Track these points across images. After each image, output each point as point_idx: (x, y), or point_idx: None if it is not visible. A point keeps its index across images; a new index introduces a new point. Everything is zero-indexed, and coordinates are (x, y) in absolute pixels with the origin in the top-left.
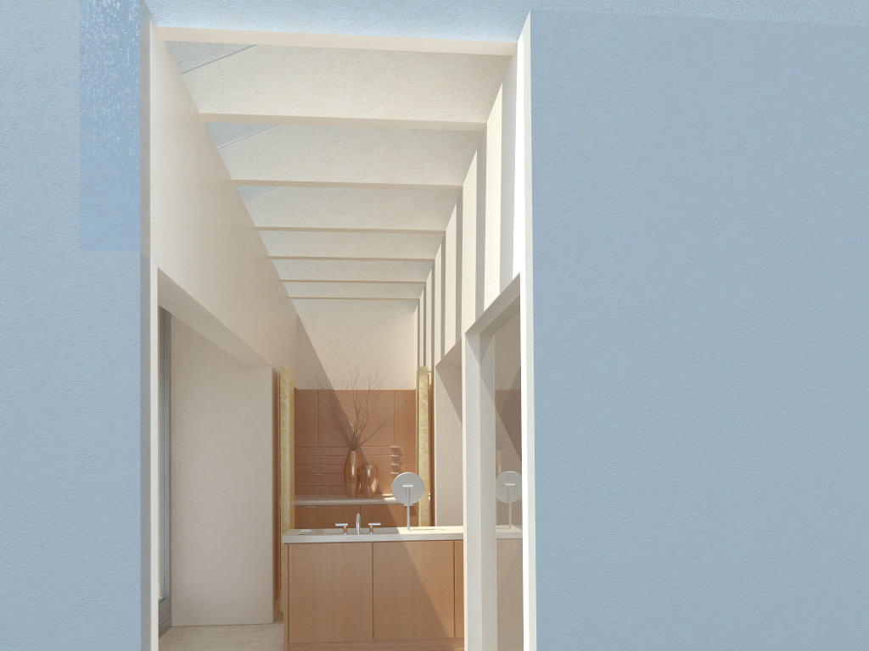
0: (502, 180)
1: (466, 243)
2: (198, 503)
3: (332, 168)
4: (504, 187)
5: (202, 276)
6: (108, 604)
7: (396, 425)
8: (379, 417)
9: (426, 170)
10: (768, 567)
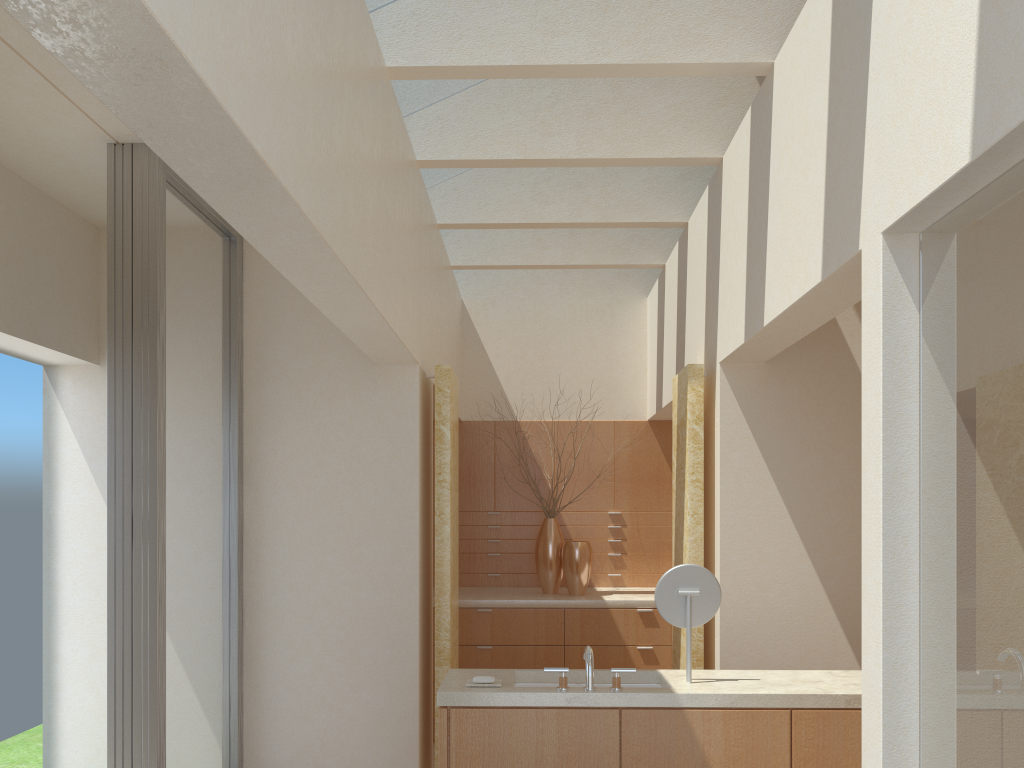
0: None
1: None
2: (289, 611)
3: None
4: None
5: None
6: None
7: (617, 479)
8: (590, 465)
9: None
10: None
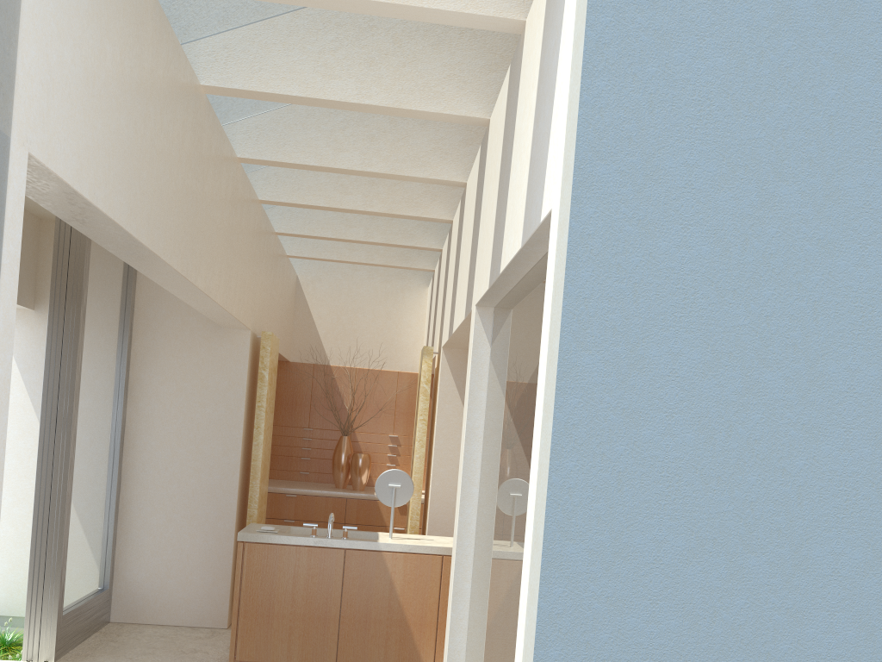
0: (539, 88)
1: (487, 191)
2: (152, 482)
3: (327, 81)
4: (541, 97)
5: (130, 192)
6: None
7: (397, 412)
8: (379, 401)
9: (446, 96)
10: None
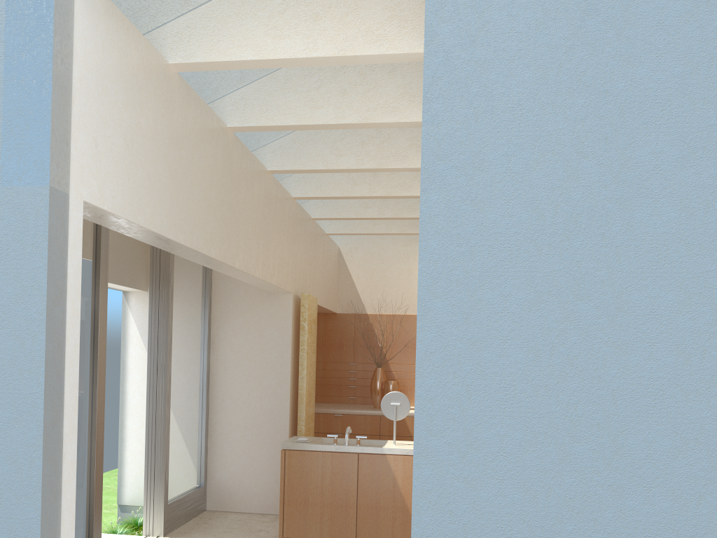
0: None
1: None
2: (229, 409)
3: (314, 111)
4: None
5: (169, 212)
6: (14, 509)
7: None
8: (406, 339)
9: (400, 108)
10: (685, 531)
